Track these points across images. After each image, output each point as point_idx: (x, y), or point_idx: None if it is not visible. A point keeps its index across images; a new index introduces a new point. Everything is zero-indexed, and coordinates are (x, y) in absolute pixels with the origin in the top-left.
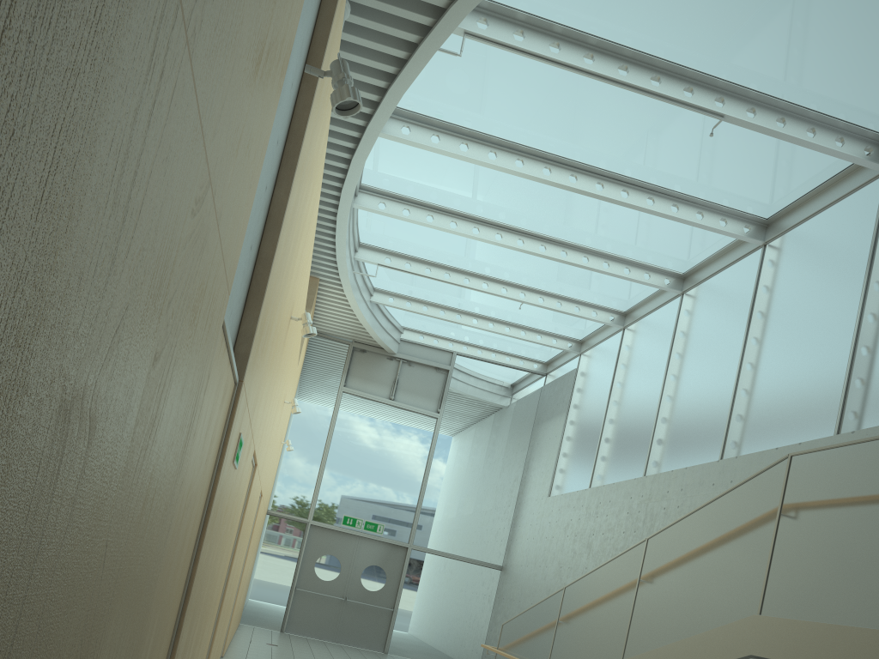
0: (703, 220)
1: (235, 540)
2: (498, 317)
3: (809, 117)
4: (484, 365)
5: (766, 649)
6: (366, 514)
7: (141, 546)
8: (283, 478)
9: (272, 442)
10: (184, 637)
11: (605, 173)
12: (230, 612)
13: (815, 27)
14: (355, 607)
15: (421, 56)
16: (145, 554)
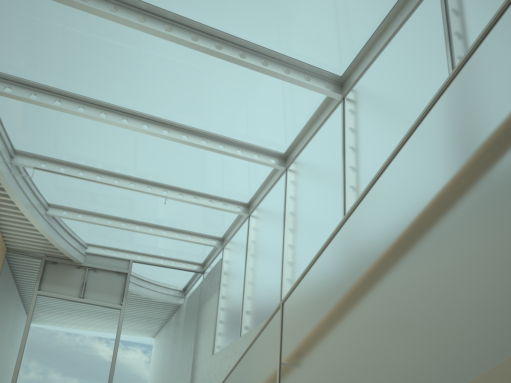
0: (290, 74)
1: None
2: (155, 222)
3: None
4: (155, 268)
5: None
6: None
7: None
8: None
9: None
10: None
11: (197, 26)
12: None
13: None
14: None
15: None
16: None
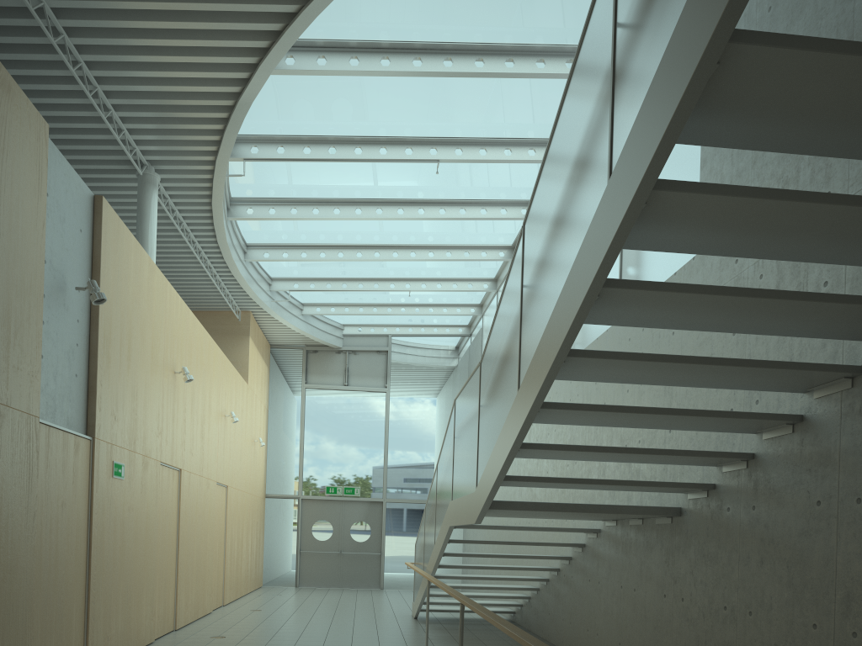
0: (487, 213)
1: (177, 519)
2: (406, 302)
3: (502, 142)
4: (417, 340)
5: (451, 521)
6: (343, 482)
7: (8, 522)
8: (273, 467)
9: (216, 447)
10: (98, 570)
11: (401, 201)
12: (210, 570)
13: (458, 100)
14: (351, 557)
15: (218, 184)
16: (14, 525)
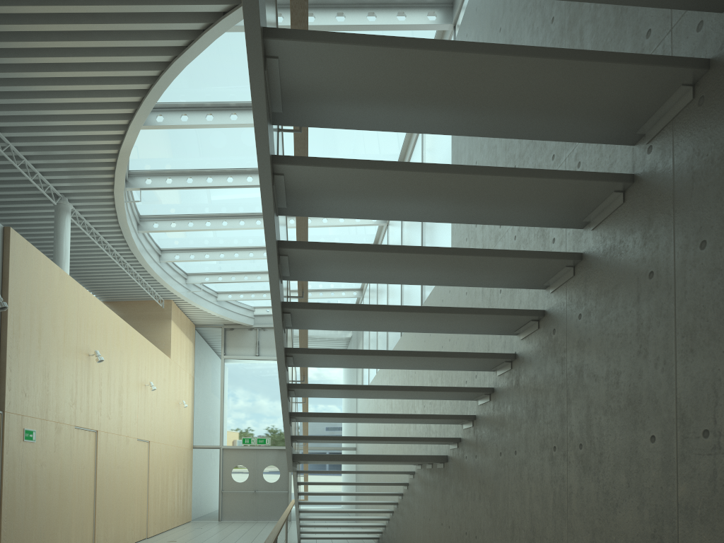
0: (344, 221)
1: (95, 470)
2: None
3: None
4: None
5: None
6: (257, 433)
7: None
8: (199, 423)
9: (136, 411)
10: (10, 514)
11: None
12: (132, 510)
13: None
14: (264, 495)
15: (120, 208)
16: None
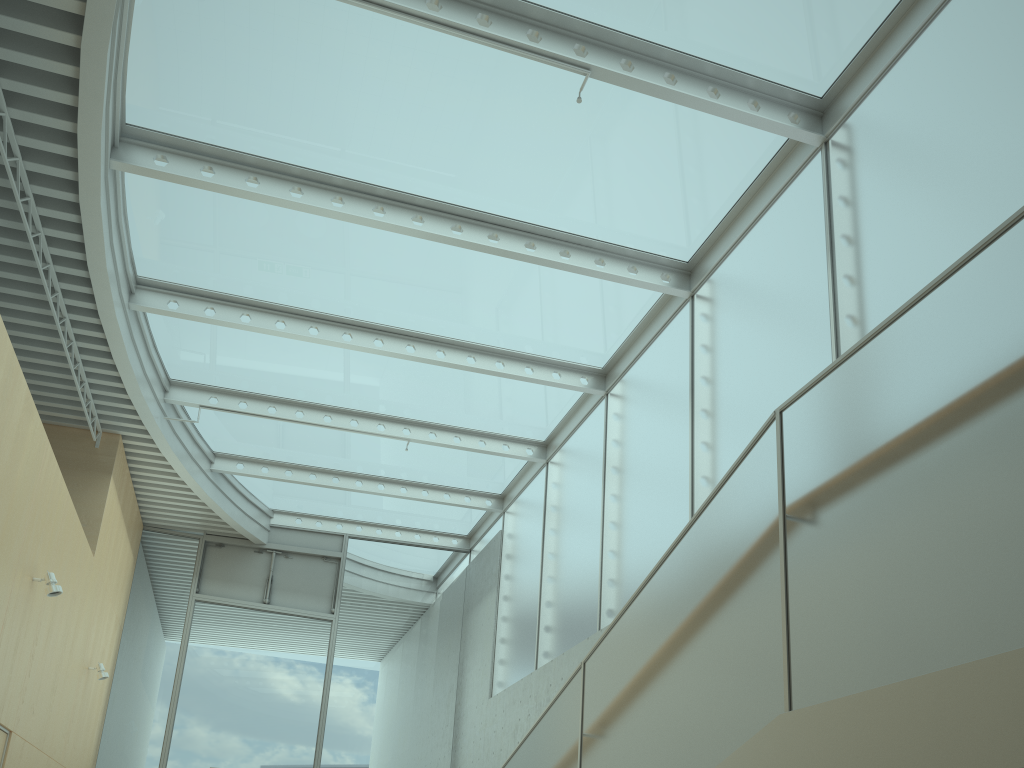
0: (605, 267)
1: None
2: (388, 474)
3: (706, 73)
4: (387, 548)
5: None
6: (243, 762)
7: None
8: (116, 727)
9: None
10: None
11: (461, 211)
12: None
13: None
14: None
15: None
16: None
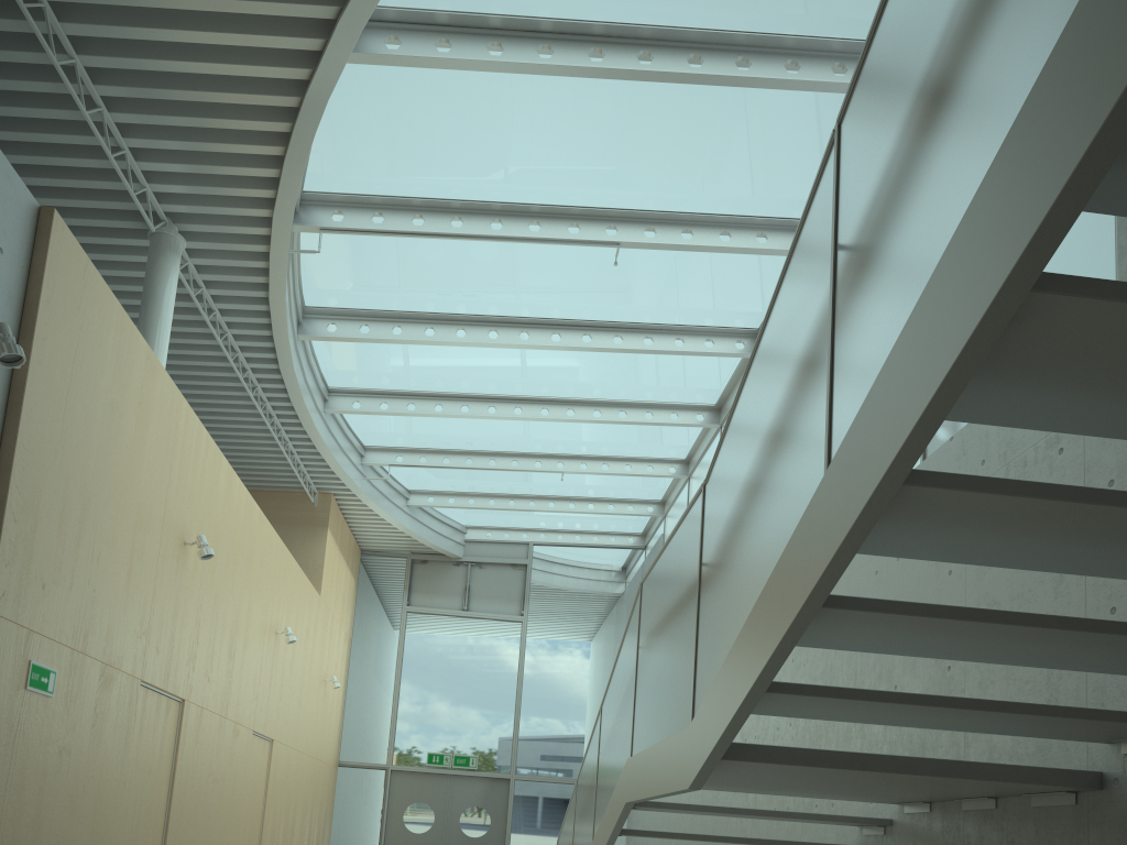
0: (684, 345)
1: (170, 781)
2: (556, 493)
3: (717, 221)
4: (569, 551)
5: (630, 793)
6: (454, 747)
7: None
8: (352, 721)
9: (256, 677)
10: None
11: (558, 322)
12: None
13: (656, 141)
14: None
15: (277, 262)
16: None
